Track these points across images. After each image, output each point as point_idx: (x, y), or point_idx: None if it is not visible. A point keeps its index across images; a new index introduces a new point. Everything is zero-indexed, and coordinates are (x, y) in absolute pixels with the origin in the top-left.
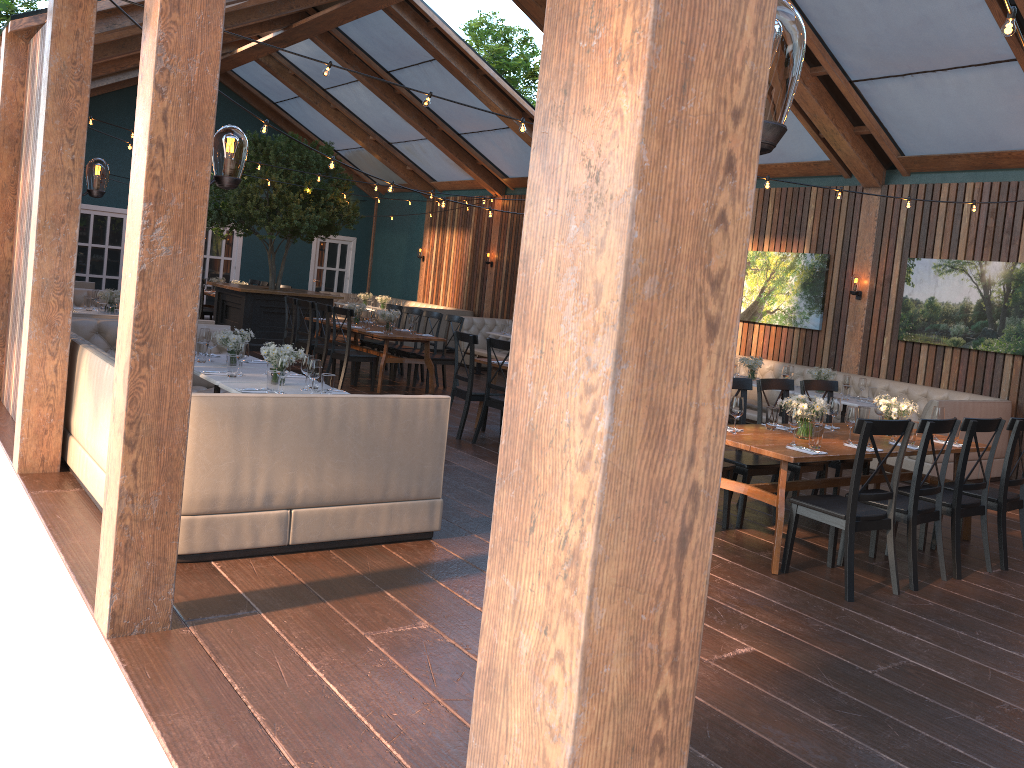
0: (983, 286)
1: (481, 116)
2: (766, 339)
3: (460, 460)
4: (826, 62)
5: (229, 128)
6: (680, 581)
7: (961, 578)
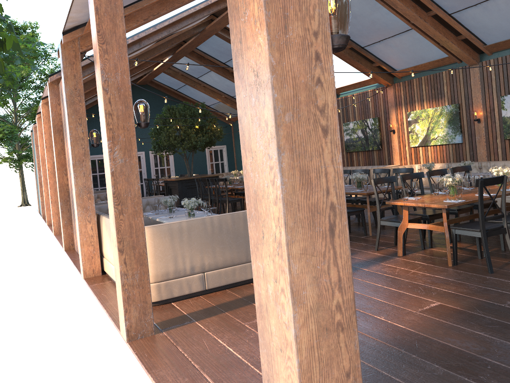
0: None
1: None
2: (435, 153)
3: None
4: (434, 8)
5: (139, 100)
6: (334, 249)
7: None
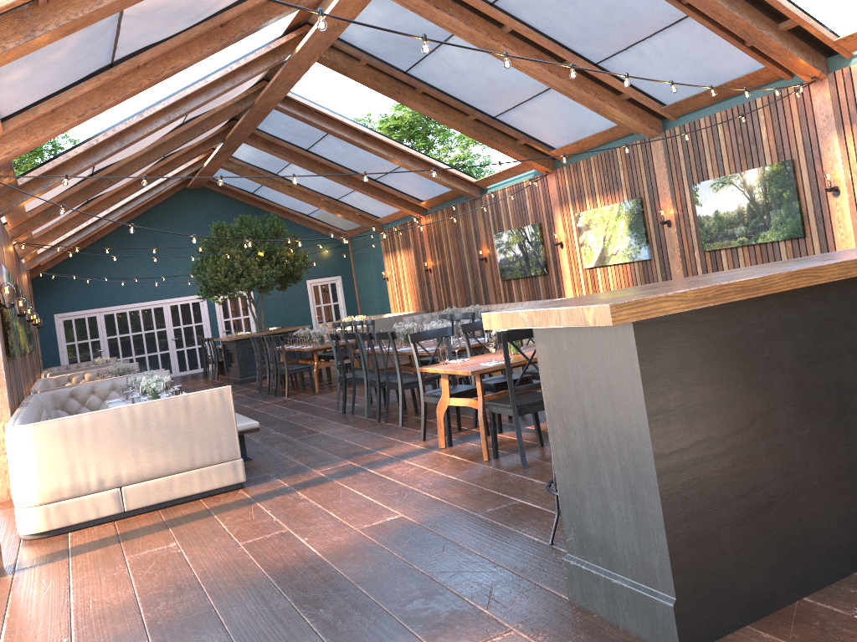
0: (748, 191)
1: (379, 163)
2: (617, 276)
3: (327, 429)
4: (567, 56)
5: None
6: None
7: None
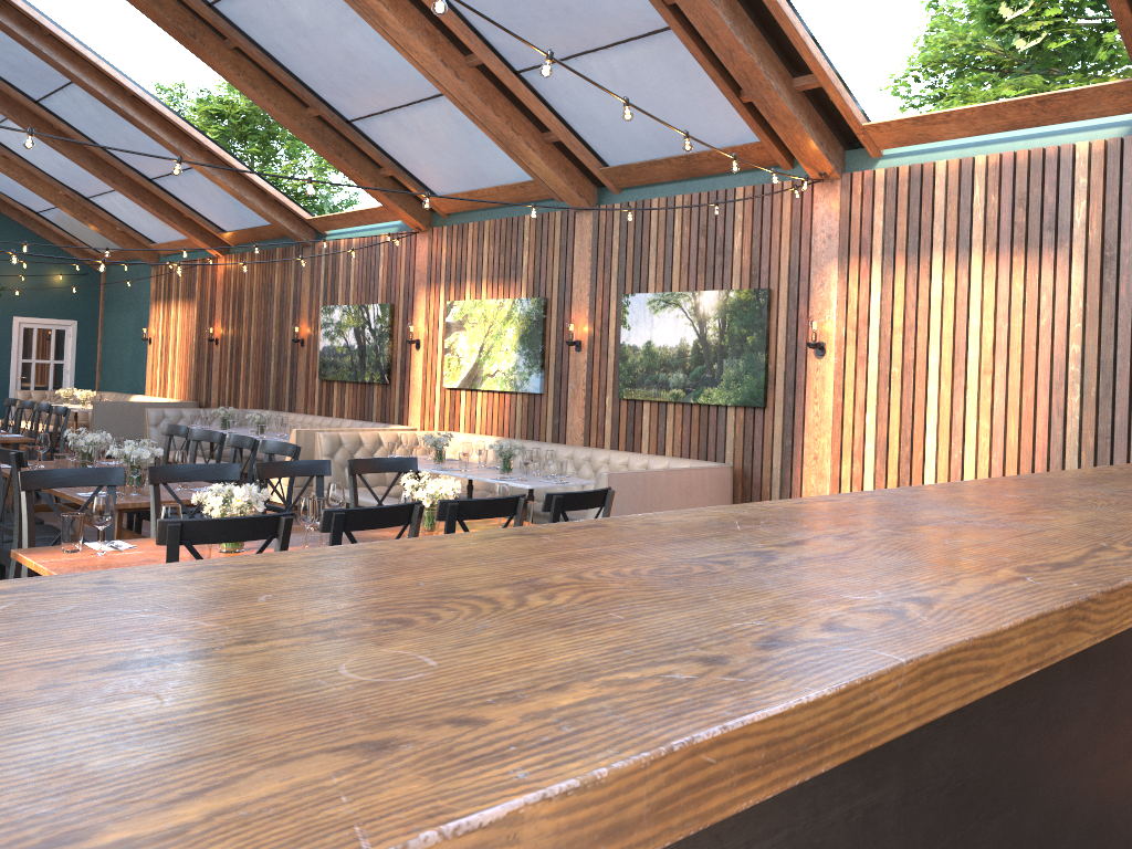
0: (699, 322)
1: (157, 152)
2: (490, 410)
3: None
4: (474, 46)
5: None
6: None
7: None
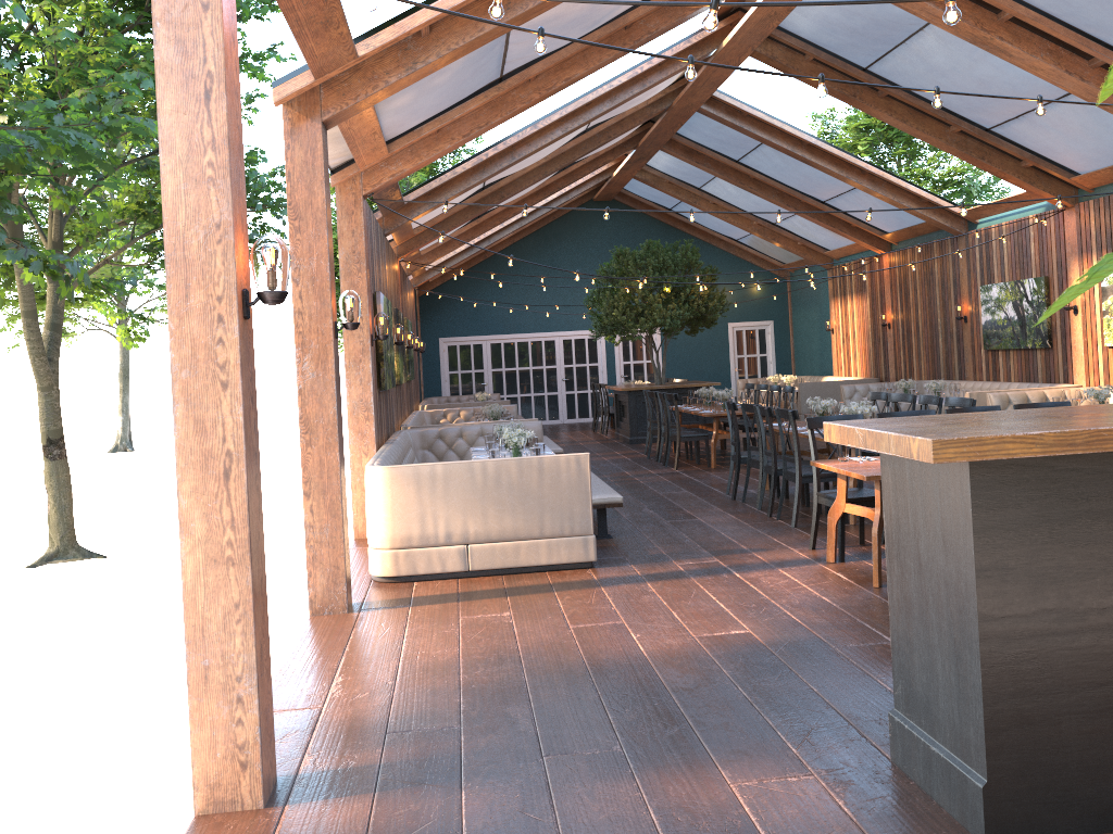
0: None
1: (828, 181)
2: None
3: (706, 515)
4: (1095, 52)
5: (345, 292)
6: (229, 491)
7: None
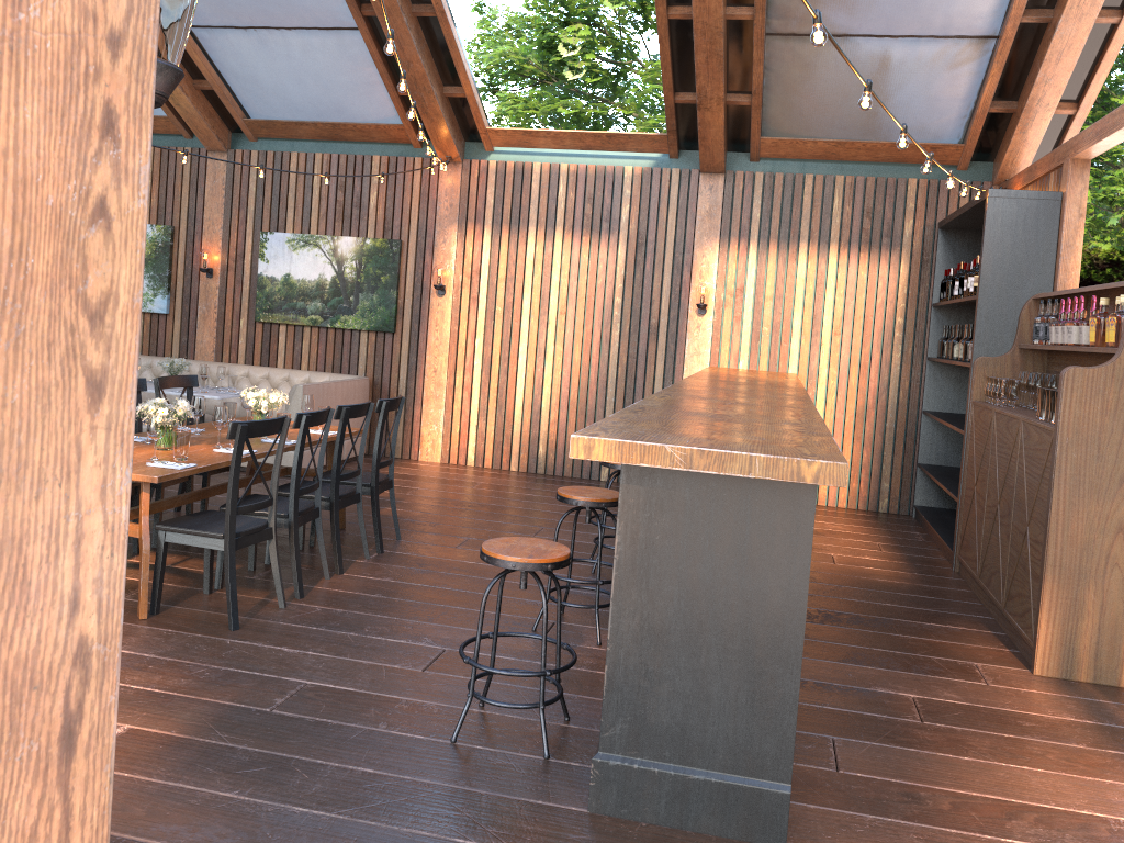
0: (337, 262)
1: None
2: None
3: None
4: None
5: None
6: (68, 800)
7: (344, 572)
